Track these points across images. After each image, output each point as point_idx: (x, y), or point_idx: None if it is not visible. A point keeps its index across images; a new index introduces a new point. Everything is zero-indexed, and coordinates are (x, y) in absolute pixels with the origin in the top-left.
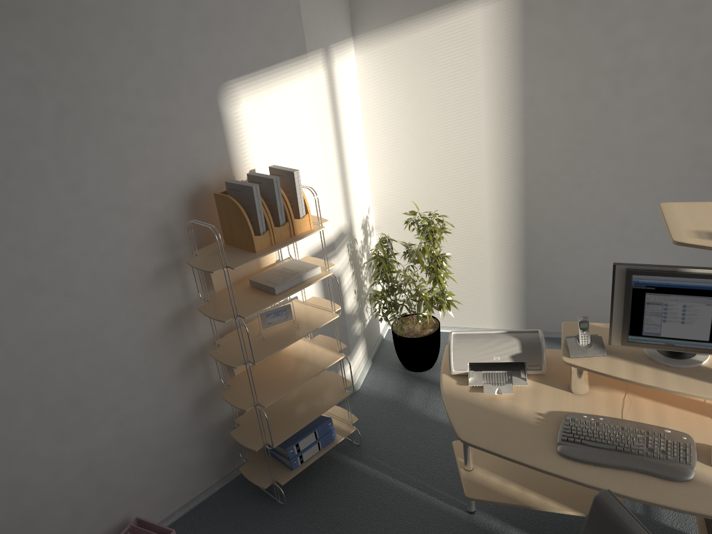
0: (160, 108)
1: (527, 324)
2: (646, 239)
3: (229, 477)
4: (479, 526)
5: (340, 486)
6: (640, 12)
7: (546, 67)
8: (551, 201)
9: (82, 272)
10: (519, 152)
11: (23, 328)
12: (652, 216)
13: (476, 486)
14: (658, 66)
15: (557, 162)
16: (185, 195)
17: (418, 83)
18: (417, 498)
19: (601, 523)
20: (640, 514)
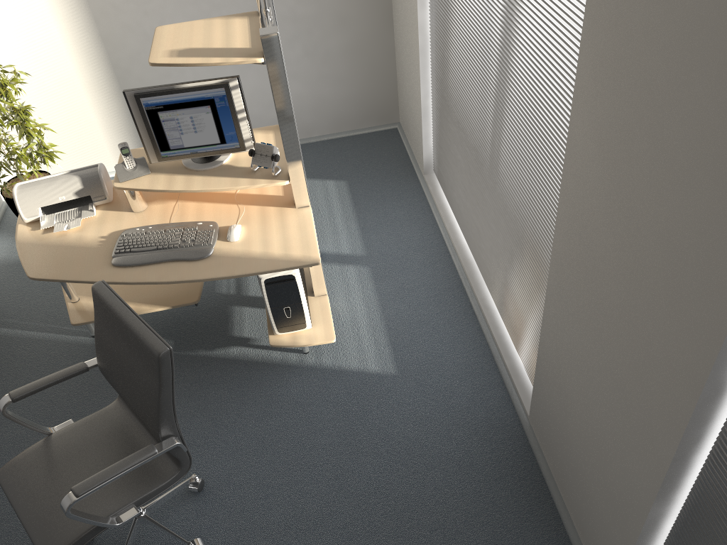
0: None
1: None
2: None
3: None
4: None
5: None
6: None
7: None
8: (126, 34)
9: None
10: None
11: None
12: None
13: (81, 313)
14: None
15: None
16: None
17: None
18: (46, 340)
19: (99, 306)
20: (233, 294)
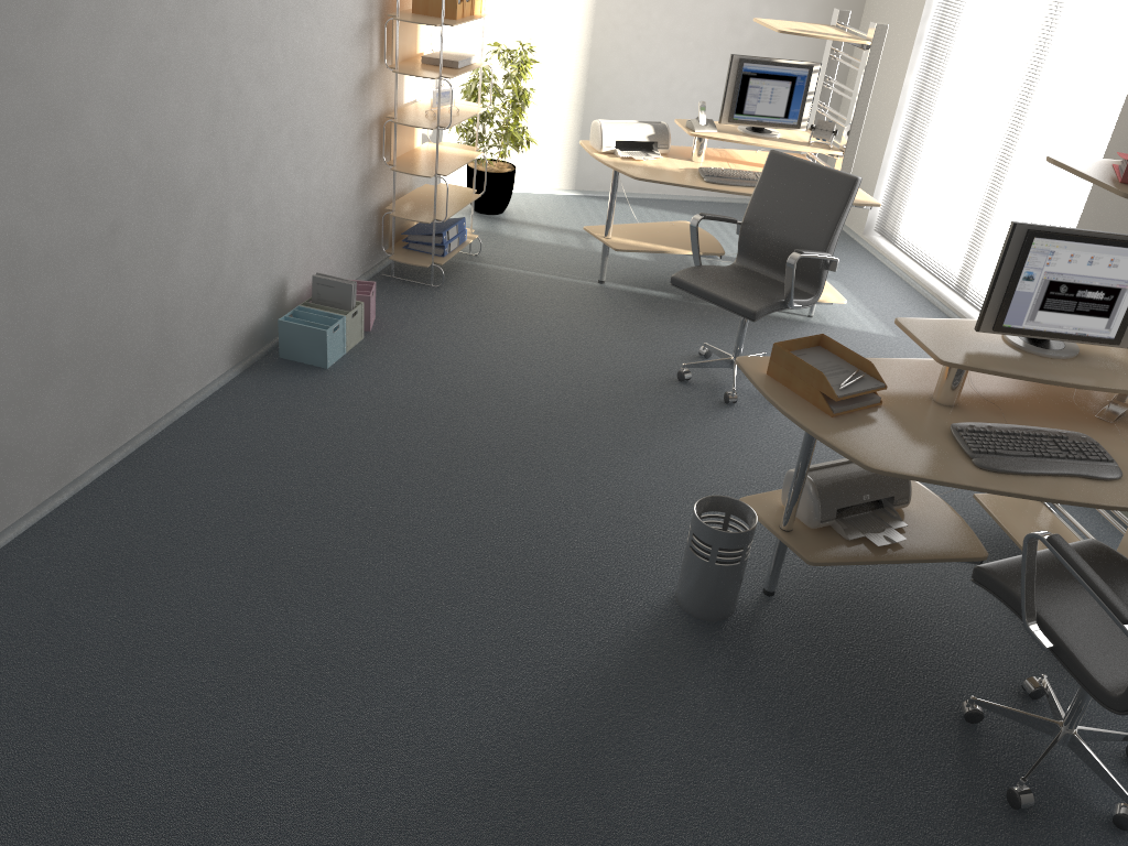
0: None
1: (576, 183)
2: (686, 97)
3: (369, 274)
4: (612, 289)
5: (481, 276)
6: None
7: None
8: (613, 53)
9: (327, 4)
10: None
11: (295, 43)
12: (693, 75)
13: (620, 244)
14: None
15: (623, 13)
16: None
17: None
18: (554, 279)
19: (774, 165)
20: None
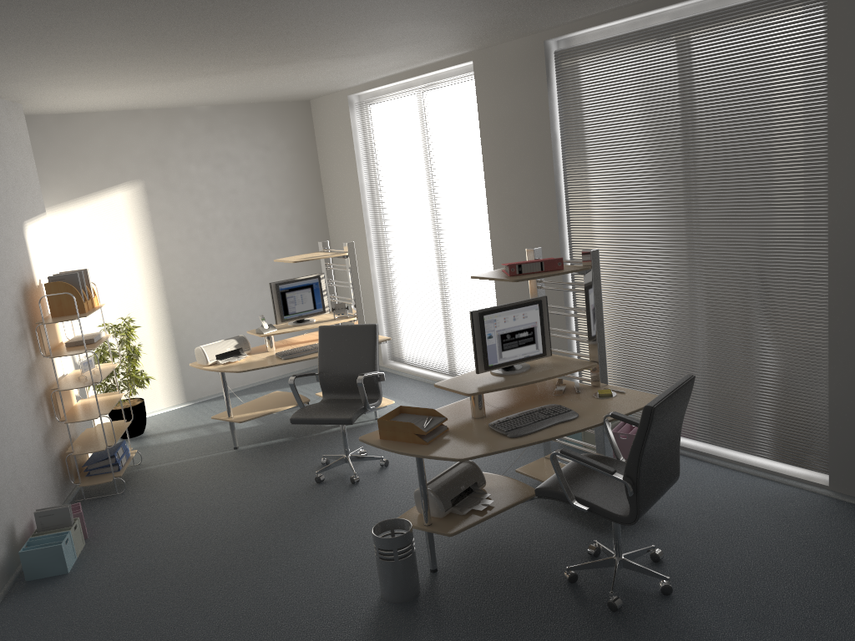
0: (7, 231)
1: (187, 396)
2: (242, 319)
3: (66, 503)
4: (246, 449)
5: (150, 475)
6: (209, 194)
7: (166, 225)
8: (185, 307)
9: None
10: (160, 278)
11: None
12: (242, 305)
13: (241, 418)
14: (224, 221)
15: (184, 281)
16: (21, 287)
17: (84, 241)
18: (203, 458)
19: (325, 333)
20: None
